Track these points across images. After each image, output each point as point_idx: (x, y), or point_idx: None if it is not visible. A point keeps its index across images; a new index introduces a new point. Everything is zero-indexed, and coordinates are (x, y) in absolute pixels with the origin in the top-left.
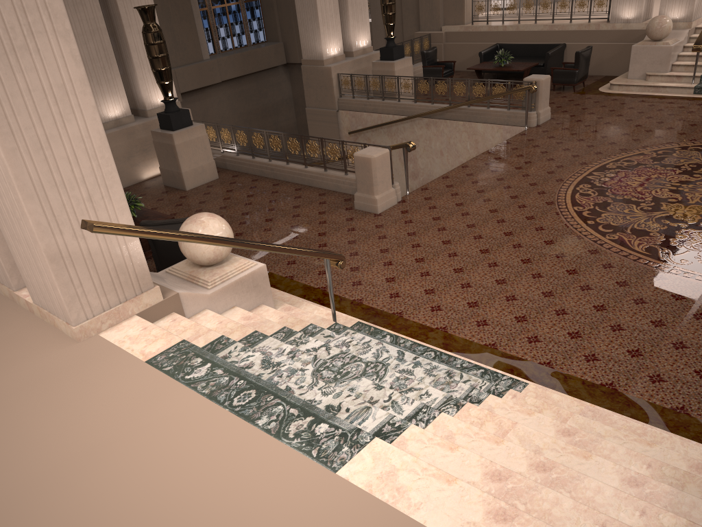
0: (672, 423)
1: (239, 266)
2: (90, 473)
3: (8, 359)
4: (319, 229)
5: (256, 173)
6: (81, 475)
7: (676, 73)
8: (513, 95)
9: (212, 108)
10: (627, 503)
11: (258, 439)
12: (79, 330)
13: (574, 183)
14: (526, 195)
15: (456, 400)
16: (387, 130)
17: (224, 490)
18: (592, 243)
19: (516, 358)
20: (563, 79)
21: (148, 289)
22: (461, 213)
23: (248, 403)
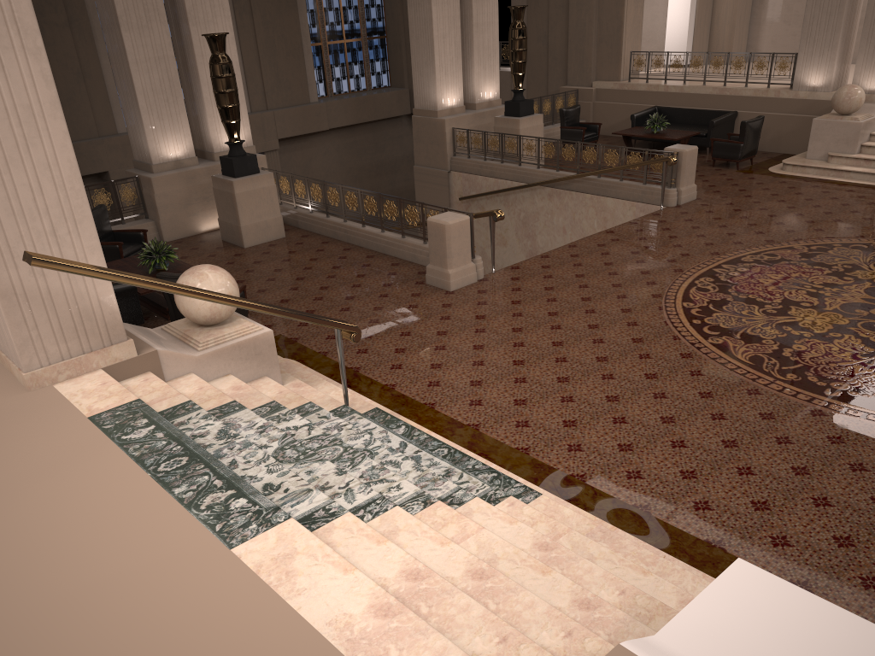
0: (700, 557)
1: (241, 329)
2: None
3: None
4: (377, 303)
5: (328, 235)
6: None
7: (866, 155)
8: (650, 166)
9: (316, 159)
10: (556, 622)
11: (166, 507)
12: (29, 377)
13: (694, 275)
14: (631, 284)
15: (428, 497)
16: (504, 199)
17: (106, 554)
18: (688, 346)
19: (546, 467)
20: (724, 153)
21: (119, 341)
22: (546, 299)
23: (174, 469)
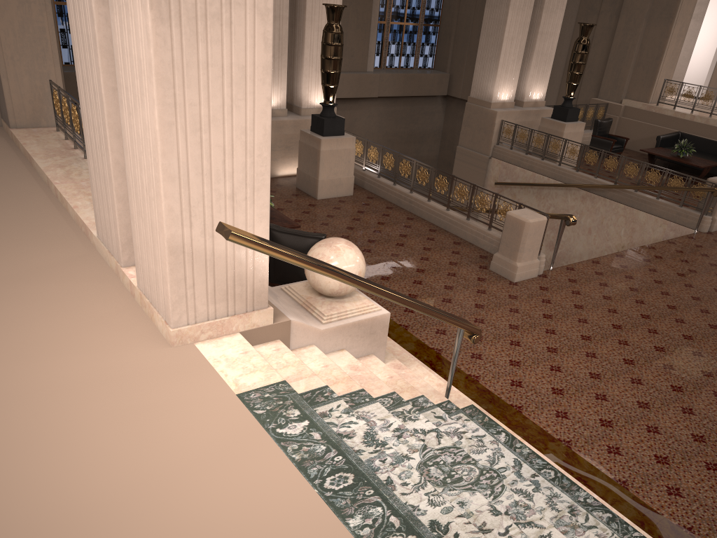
0: None
1: (361, 307)
2: (141, 523)
3: (93, 343)
4: (447, 281)
5: (392, 201)
6: (131, 521)
7: None
8: (690, 192)
9: (360, 120)
10: None
11: None
12: (175, 334)
13: None
14: (686, 308)
15: None
16: (537, 191)
17: None
18: None
19: (650, 509)
20: None
21: (260, 308)
22: (607, 309)
23: (342, 490)
